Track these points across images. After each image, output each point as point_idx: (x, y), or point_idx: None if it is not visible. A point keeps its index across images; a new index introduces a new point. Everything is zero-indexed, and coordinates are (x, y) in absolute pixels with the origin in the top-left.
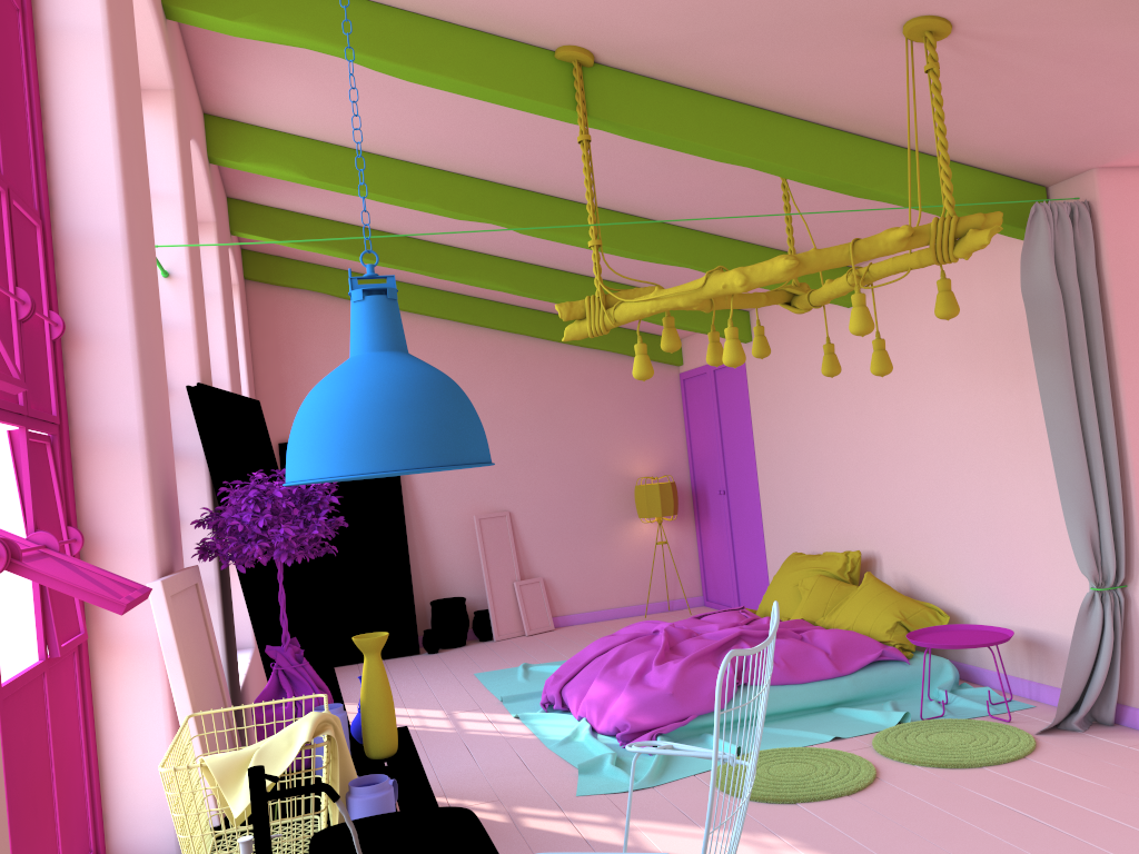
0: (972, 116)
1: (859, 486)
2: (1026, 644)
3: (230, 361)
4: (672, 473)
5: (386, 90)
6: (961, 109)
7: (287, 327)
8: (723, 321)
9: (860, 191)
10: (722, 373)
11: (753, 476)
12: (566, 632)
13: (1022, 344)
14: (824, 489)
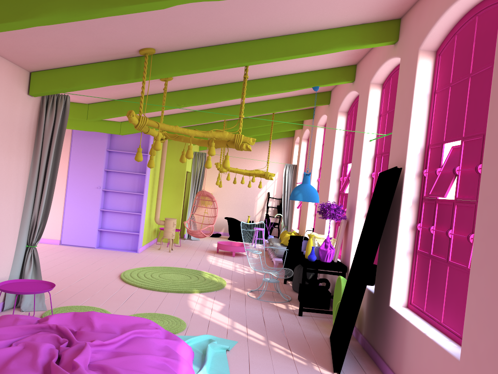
0: None
1: None
2: None
3: (495, 106)
4: None
5: (329, 3)
6: None
7: None
8: None
9: (124, 82)
10: None
11: None
12: None
13: (14, 137)
14: None
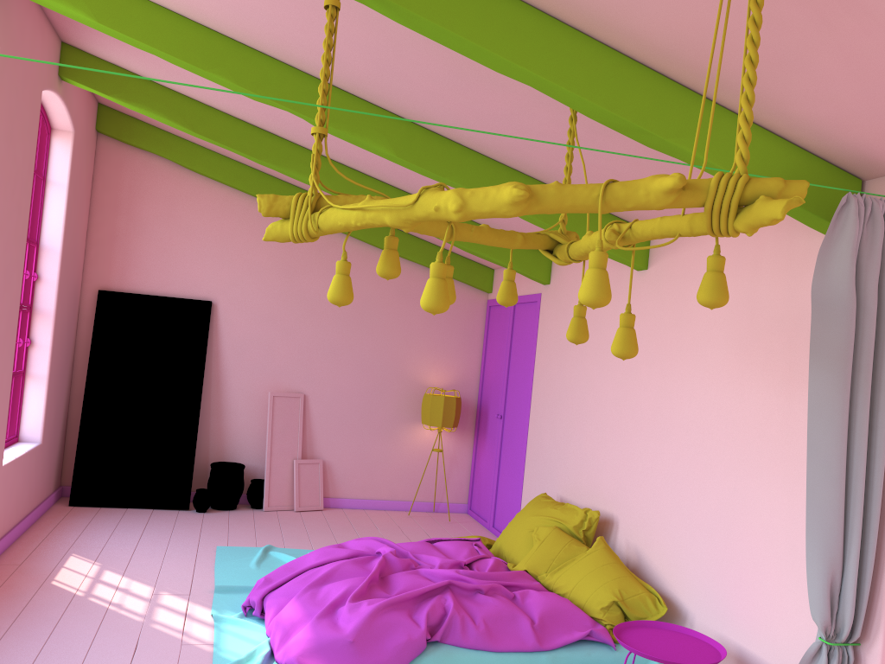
0: (797, 71)
1: (613, 447)
2: (738, 662)
3: None
4: (462, 388)
5: None
6: (786, 60)
7: (129, 184)
8: (526, 260)
9: (653, 141)
10: (520, 307)
11: (526, 409)
12: (332, 515)
13: (800, 346)
14: (582, 440)
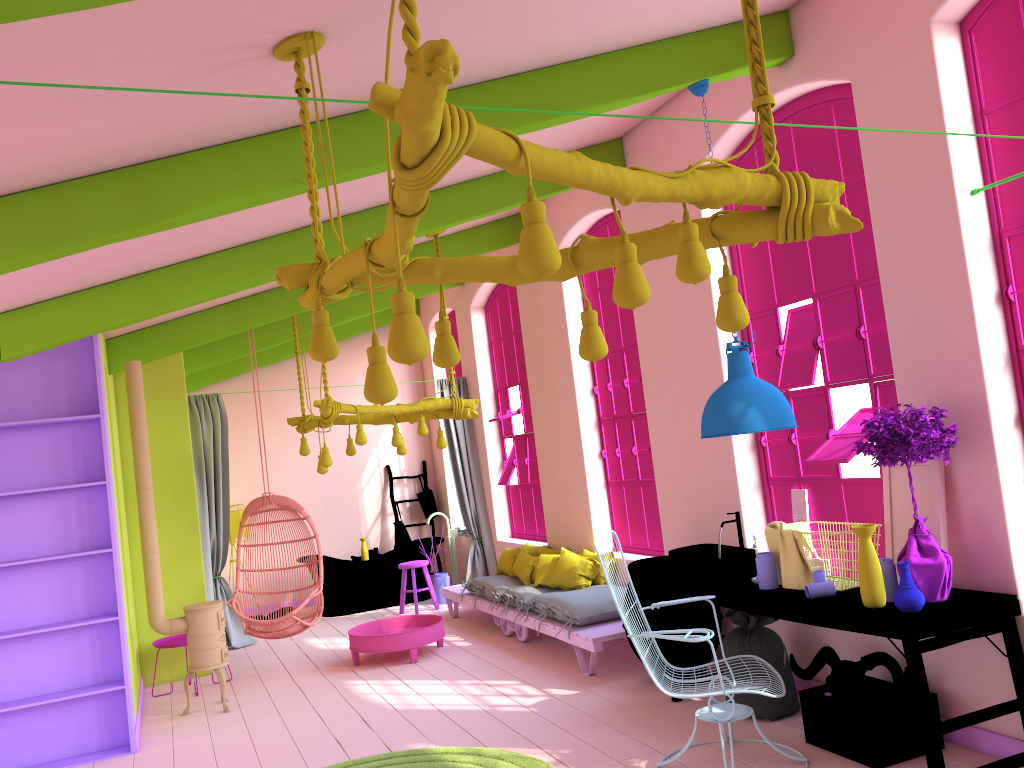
0: None
1: None
2: None
3: None
4: None
5: None
6: None
7: None
8: None
9: None
10: None
11: None
12: None
13: None
14: None
